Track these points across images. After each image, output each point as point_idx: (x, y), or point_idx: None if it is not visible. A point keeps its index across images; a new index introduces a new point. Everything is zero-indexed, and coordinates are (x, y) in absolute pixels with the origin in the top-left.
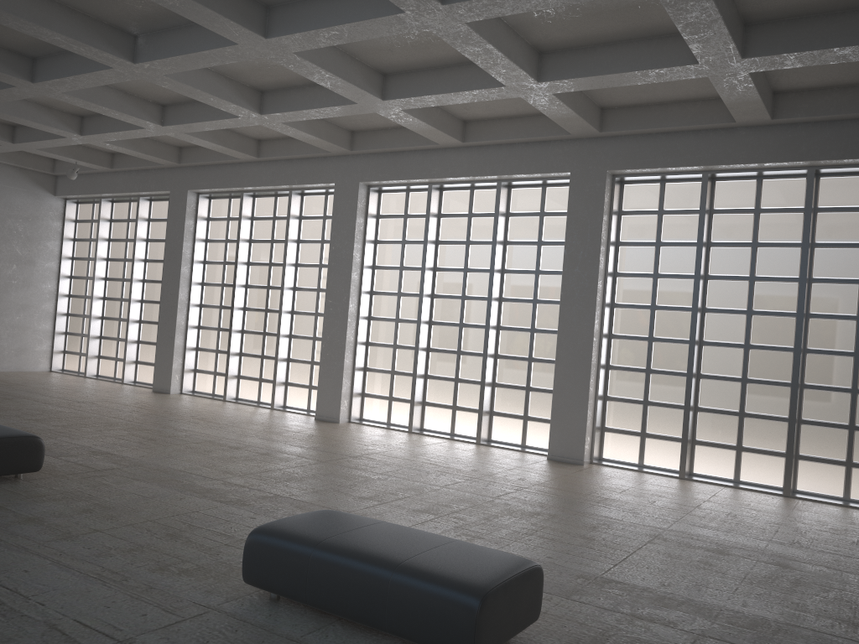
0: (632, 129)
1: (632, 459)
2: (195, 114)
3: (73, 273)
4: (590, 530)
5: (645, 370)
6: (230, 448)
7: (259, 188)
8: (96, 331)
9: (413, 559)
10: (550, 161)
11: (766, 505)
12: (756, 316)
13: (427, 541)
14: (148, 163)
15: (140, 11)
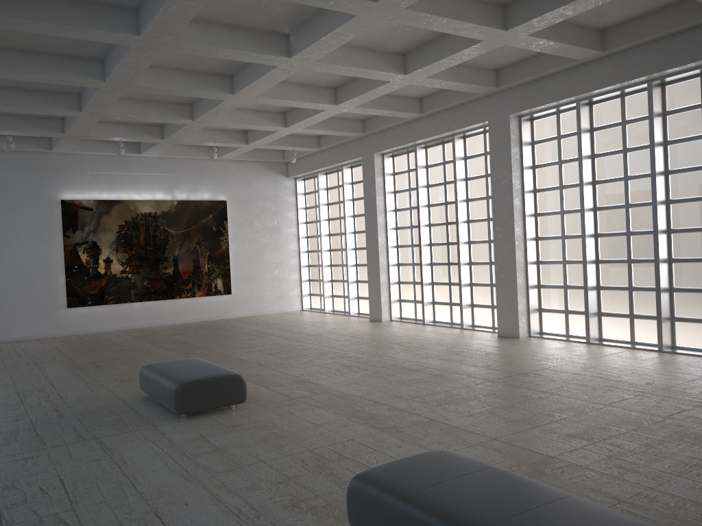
0: None
1: None
2: (357, 89)
3: (308, 234)
4: None
5: None
6: (409, 370)
7: (427, 139)
8: (327, 276)
9: None
10: None
11: None
12: None
13: (529, 497)
14: (343, 138)
15: (280, 12)
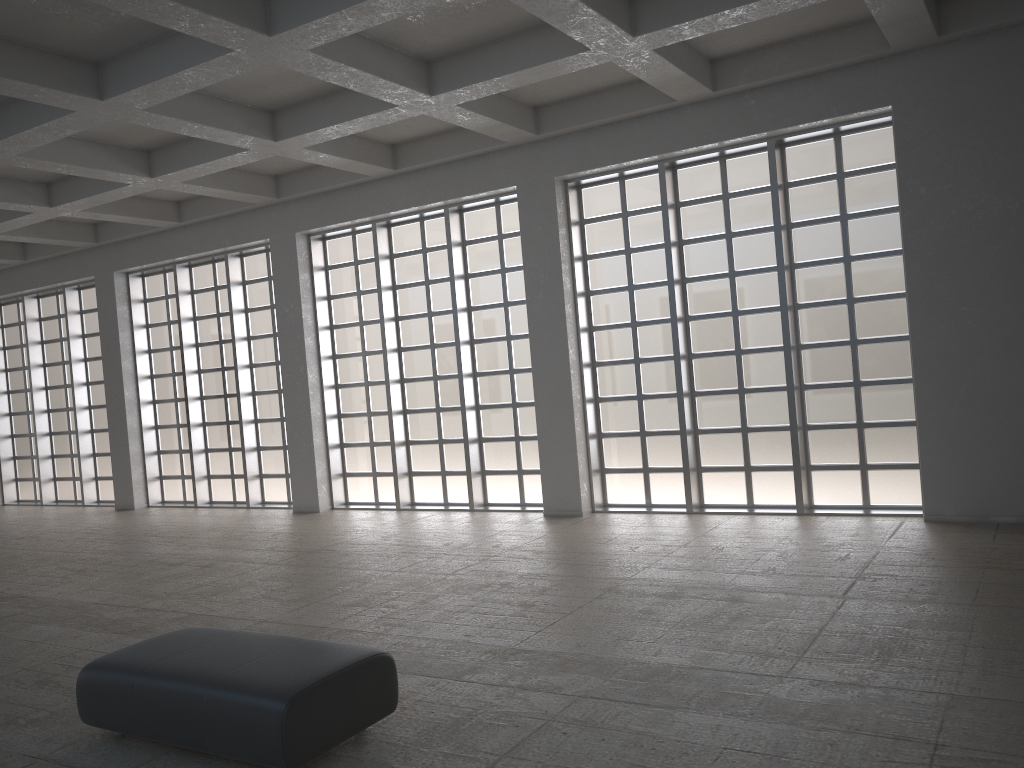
0: (571, 126)
1: (638, 500)
2: (83, 188)
3: (10, 388)
4: (538, 594)
5: (636, 397)
6: (169, 565)
7: (190, 256)
8: (45, 450)
9: (235, 671)
10: (493, 176)
11: (768, 529)
12: (742, 316)
13: (269, 646)
14: (64, 247)
15: None
